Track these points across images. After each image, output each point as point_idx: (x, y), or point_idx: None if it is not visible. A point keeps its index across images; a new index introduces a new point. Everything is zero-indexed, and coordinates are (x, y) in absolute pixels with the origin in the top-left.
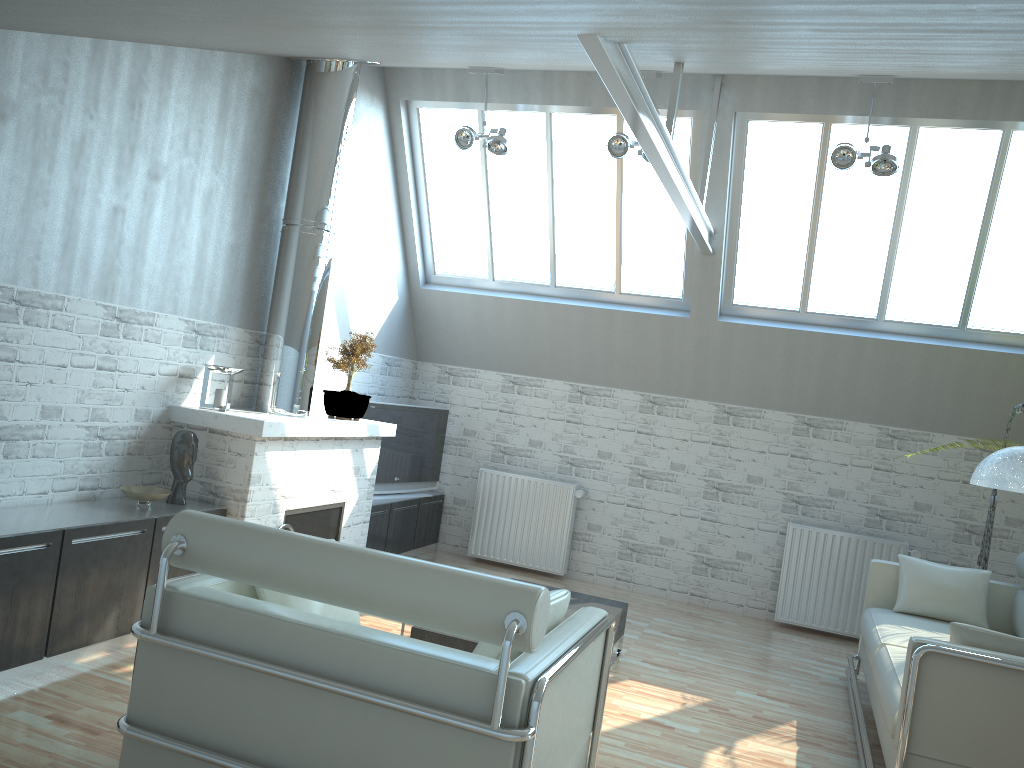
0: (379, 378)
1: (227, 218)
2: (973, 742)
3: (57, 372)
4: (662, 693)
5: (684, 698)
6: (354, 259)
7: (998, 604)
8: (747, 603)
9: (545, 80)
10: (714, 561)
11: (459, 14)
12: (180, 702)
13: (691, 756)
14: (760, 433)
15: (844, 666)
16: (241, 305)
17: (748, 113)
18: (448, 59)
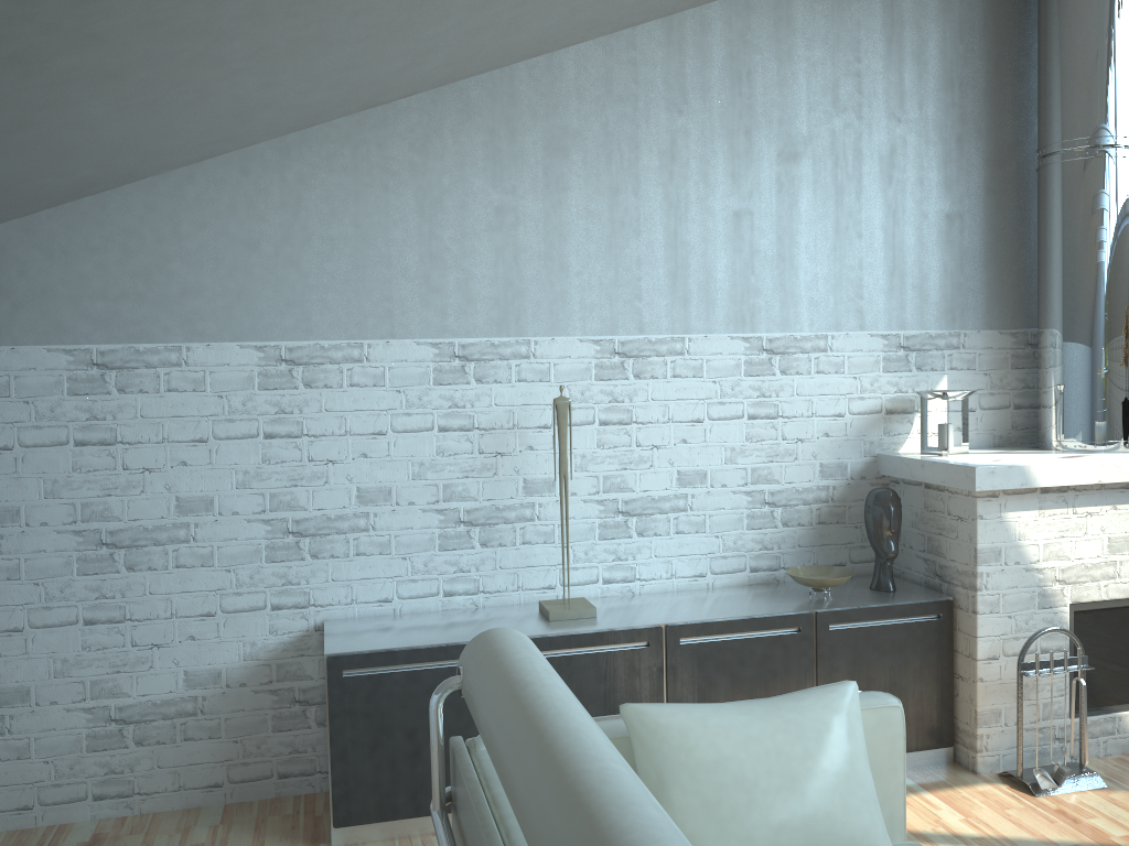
0: None
1: (931, 179)
2: None
3: (690, 429)
4: None
5: None
6: None
7: None
8: None
9: None
10: None
11: None
12: None
13: None
14: None
15: None
16: (985, 297)
17: None
18: None
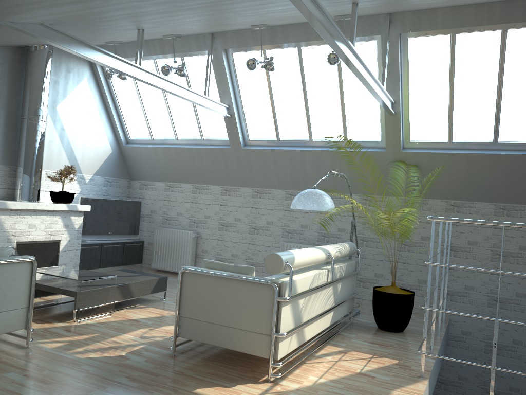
0: (103, 188)
1: None
2: (201, 309)
3: None
4: (160, 311)
5: (168, 313)
6: (77, 133)
7: None
8: None
9: (146, 44)
10: (254, 263)
11: None
12: None
13: (130, 330)
14: (271, 200)
15: None
16: (2, 155)
17: (231, 49)
18: None
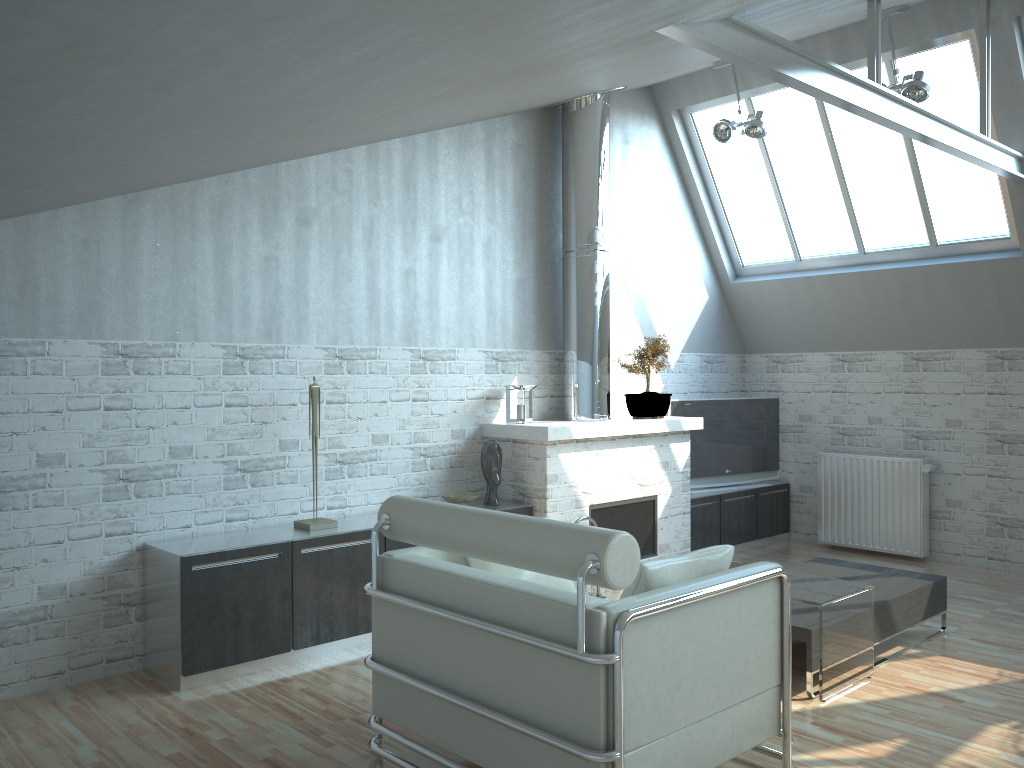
0: (699, 376)
1: (509, 258)
2: None
3: (380, 407)
4: (973, 669)
5: (1000, 674)
6: (649, 269)
7: None
8: None
9: None
10: None
11: (499, 60)
12: (398, 642)
13: (966, 728)
14: None
15: None
16: (535, 330)
17: None
18: (664, 67)
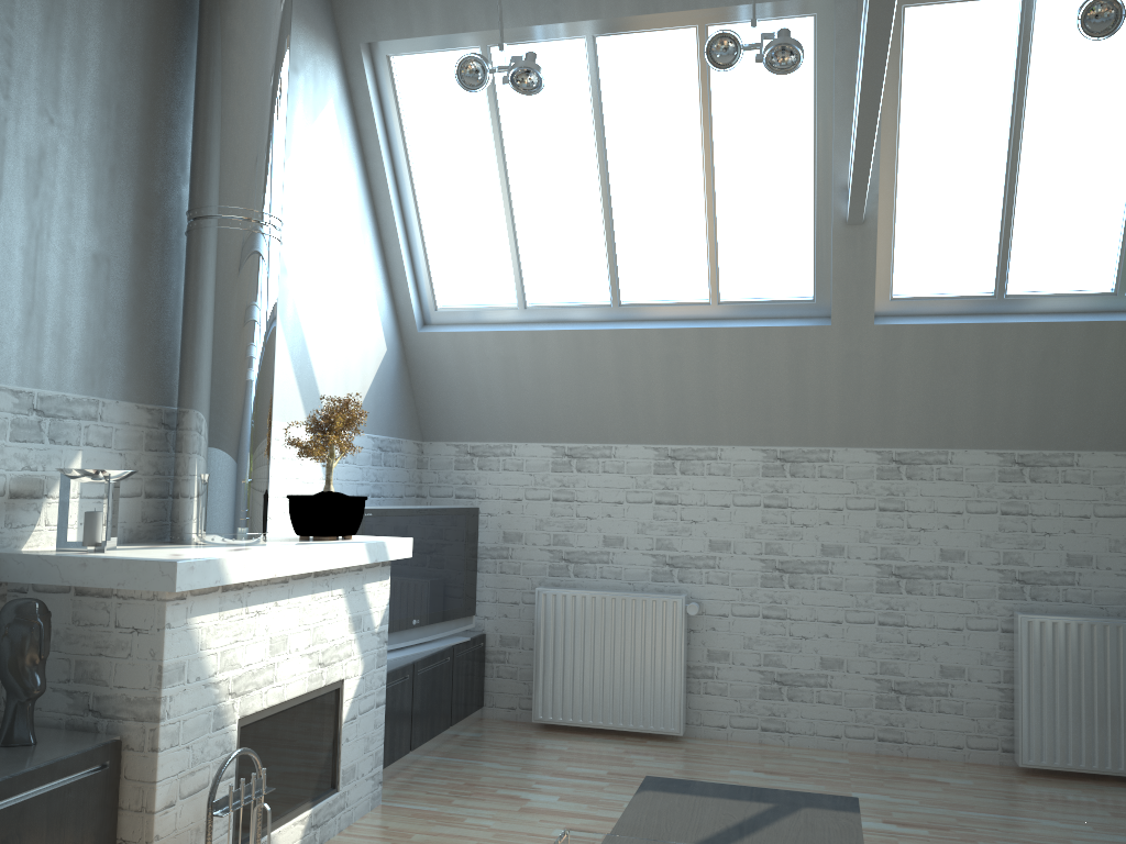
0: (371, 471)
1: (81, 206)
2: None
3: None
4: None
5: None
6: (315, 288)
7: None
8: (968, 743)
9: None
10: (908, 685)
11: None
12: None
13: None
14: (950, 485)
15: None
16: (126, 362)
17: None
18: None
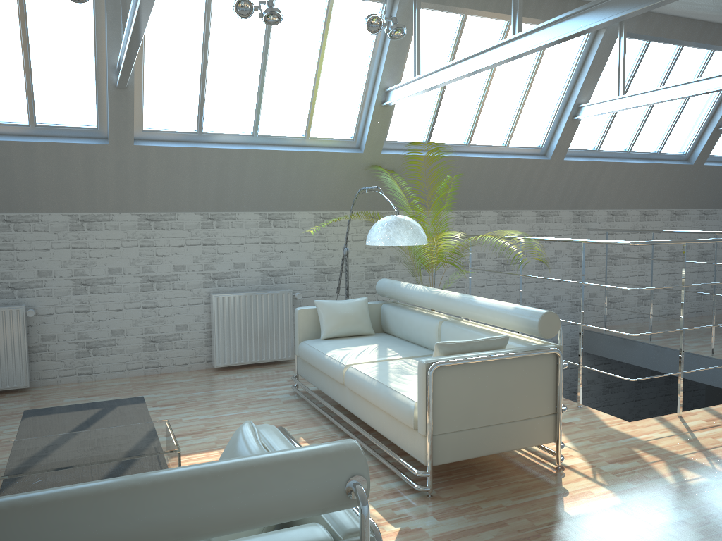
0: None
1: None
2: (464, 414)
3: None
4: (207, 457)
5: None
6: None
7: (372, 316)
8: (190, 361)
9: None
10: (160, 337)
11: None
12: None
13: None
14: (177, 231)
15: (283, 384)
16: None
17: None
18: None
